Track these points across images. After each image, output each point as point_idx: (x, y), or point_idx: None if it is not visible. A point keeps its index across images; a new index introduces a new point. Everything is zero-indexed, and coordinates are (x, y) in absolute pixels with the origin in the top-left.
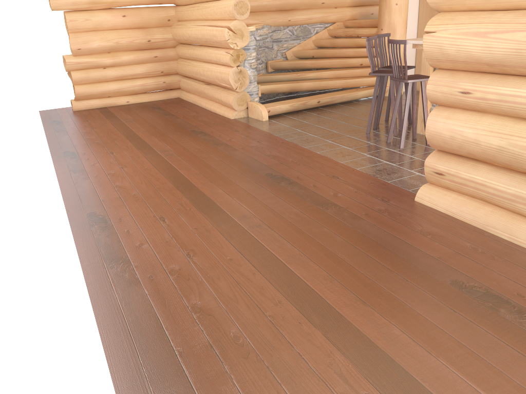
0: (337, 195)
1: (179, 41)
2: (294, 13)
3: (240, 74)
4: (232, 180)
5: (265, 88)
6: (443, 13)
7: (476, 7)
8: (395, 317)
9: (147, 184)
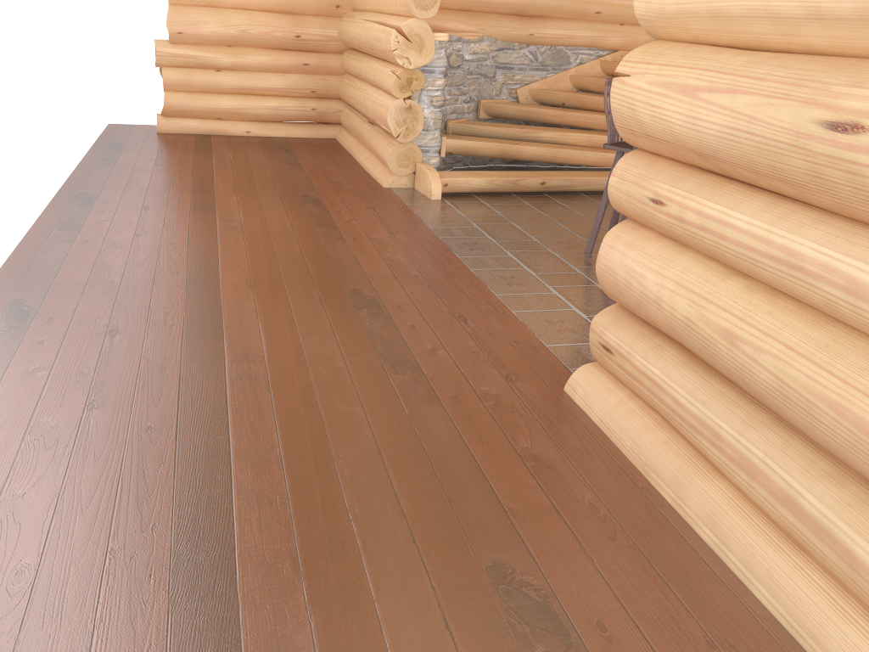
0: (436, 352)
1: (346, 45)
2: (543, 22)
3: (408, 113)
4: (287, 290)
5: (454, 144)
6: (657, 42)
7: (704, 37)
8: (327, 609)
9: (147, 270)
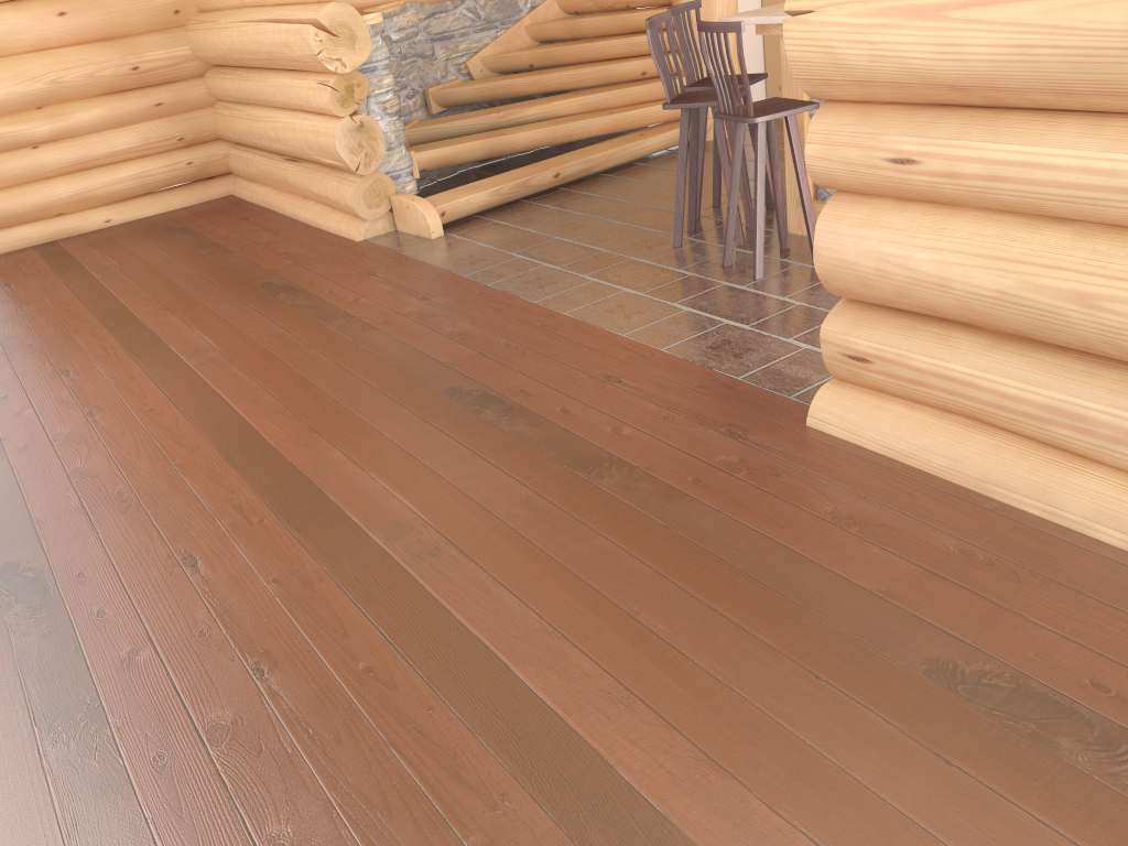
0: (622, 433)
1: (210, 62)
2: None
3: (361, 133)
4: (366, 420)
5: (427, 157)
6: None
7: None
8: (802, 804)
9: (152, 458)
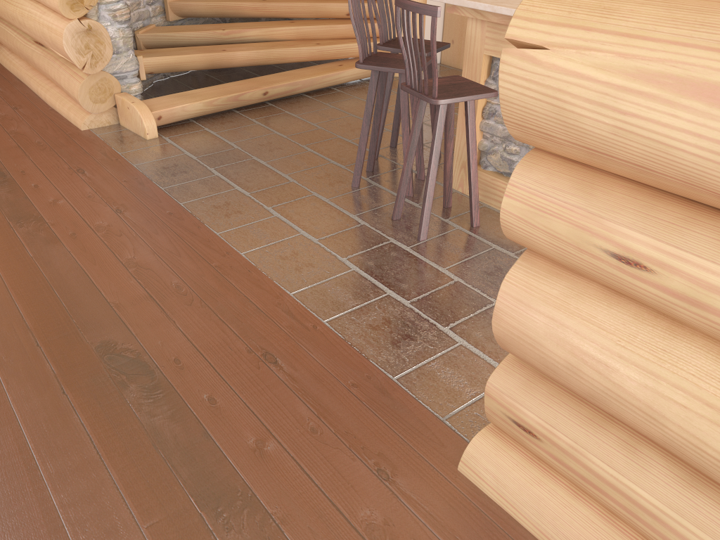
0: (265, 450)
1: None
2: None
3: (89, 36)
4: (2, 378)
5: (154, 63)
6: None
7: None
8: None
9: None
